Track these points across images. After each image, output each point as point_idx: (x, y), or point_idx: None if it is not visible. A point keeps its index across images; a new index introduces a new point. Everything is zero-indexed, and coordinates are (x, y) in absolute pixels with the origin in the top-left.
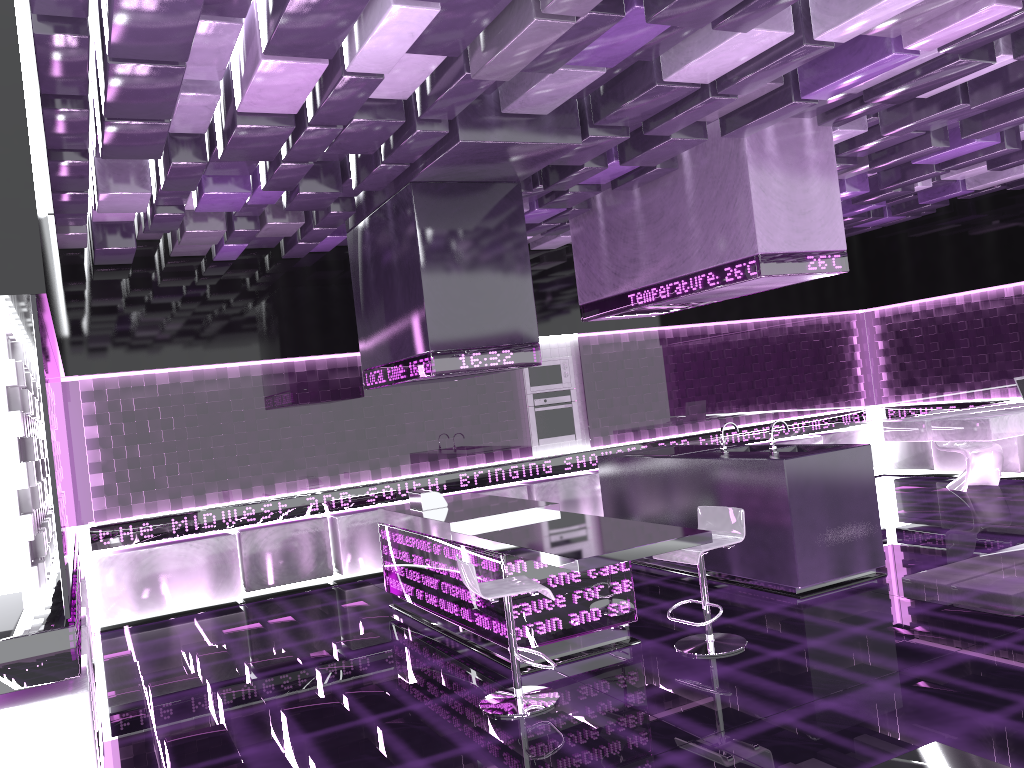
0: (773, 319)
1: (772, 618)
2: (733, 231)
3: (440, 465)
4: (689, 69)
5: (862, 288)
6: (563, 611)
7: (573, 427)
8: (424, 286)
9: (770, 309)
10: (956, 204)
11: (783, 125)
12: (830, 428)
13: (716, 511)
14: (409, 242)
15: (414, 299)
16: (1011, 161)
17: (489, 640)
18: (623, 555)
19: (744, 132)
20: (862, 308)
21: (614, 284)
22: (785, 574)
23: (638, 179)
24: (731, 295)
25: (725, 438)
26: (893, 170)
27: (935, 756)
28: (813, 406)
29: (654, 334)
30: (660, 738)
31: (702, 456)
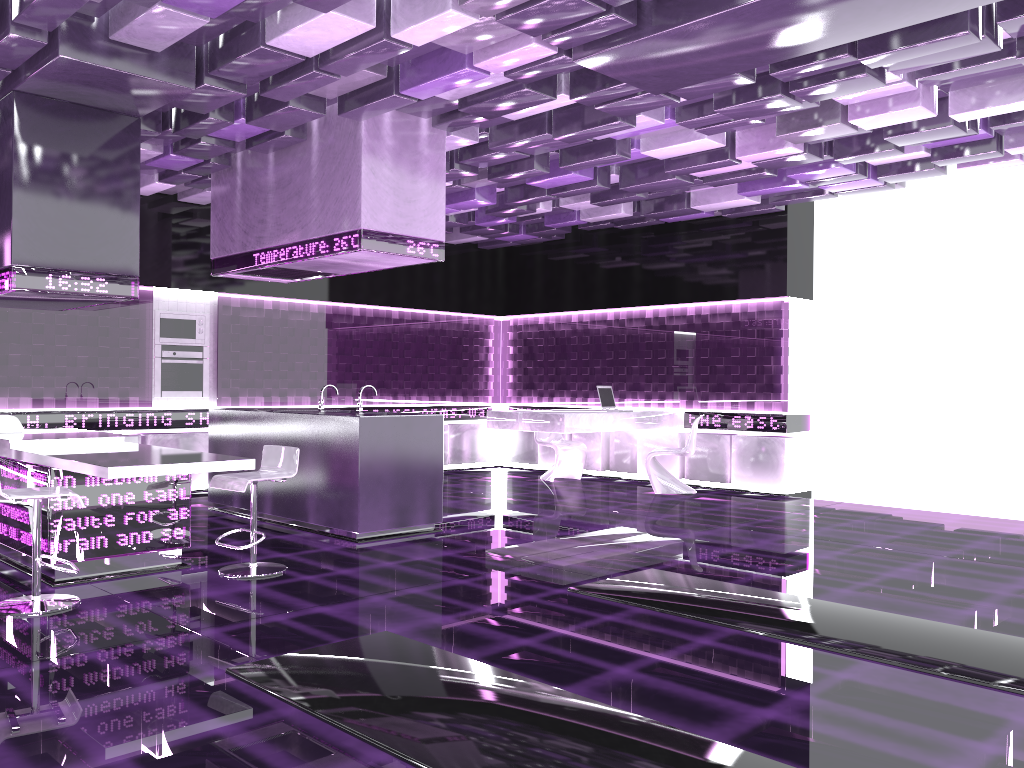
0: (417, 311)
1: (323, 555)
2: (344, 205)
3: (44, 403)
4: (288, 38)
5: (502, 297)
6: (111, 530)
7: (201, 384)
8: (15, 198)
9: (415, 301)
10: (581, 234)
11: (401, 119)
12: (457, 418)
13: (278, 450)
14: (6, 151)
15: (4, 210)
16: (607, 199)
17: (30, 556)
18: (159, 469)
19: (358, 115)
20: (500, 315)
21: (243, 242)
22: (349, 521)
23: (269, 143)
24: (349, 269)
25: None
26: (516, 188)
27: (378, 639)
28: (444, 396)
29: (298, 306)
30: (155, 630)
31: (299, 412)
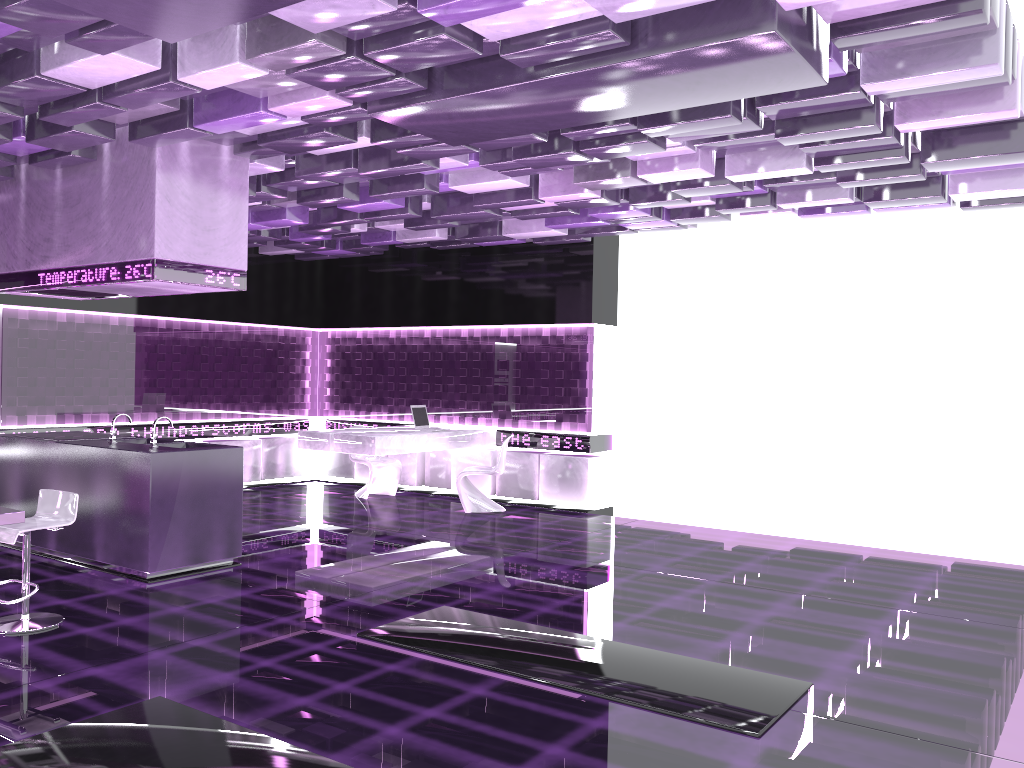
0: (229, 323)
1: (107, 600)
2: (137, 232)
3: None
4: (65, 71)
5: (320, 309)
6: None
7: None
8: None
9: (227, 314)
10: (399, 251)
11: (200, 146)
12: (271, 433)
13: (56, 495)
14: None
15: None
16: (420, 224)
17: None
18: None
19: (151, 143)
20: (318, 327)
21: (27, 260)
22: (139, 560)
23: (55, 160)
24: (146, 293)
25: (160, 431)
26: (329, 209)
27: (149, 707)
28: (257, 410)
29: (96, 319)
30: None
31: (87, 443)
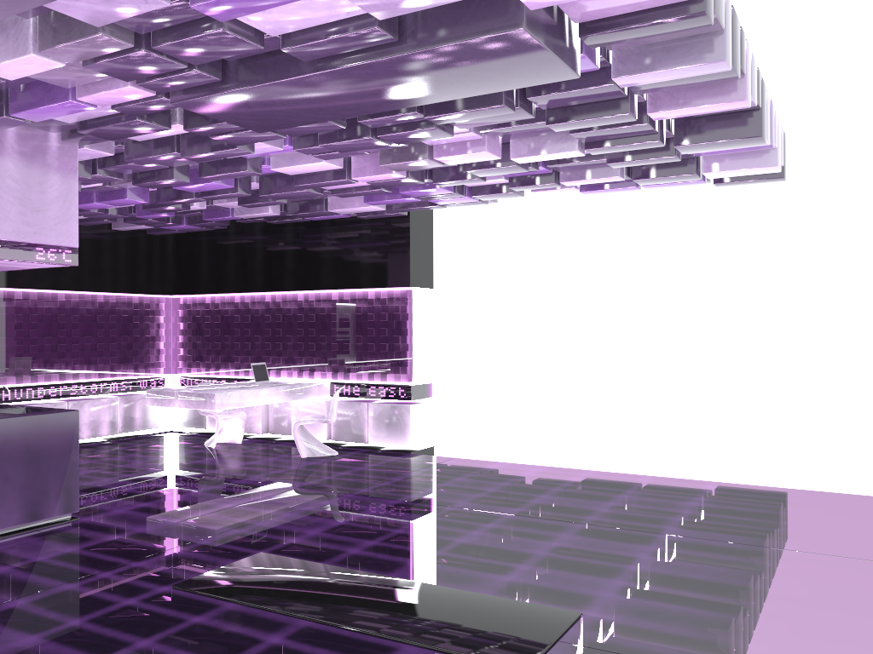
0: (84, 293)
1: None
2: None
3: None
4: None
5: (172, 278)
6: None
7: None
8: None
9: (82, 284)
10: (241, 225)
11: (27, 133)
12: (127, 390)
13: None
14: None
15: None
16: (252, 202)
17: None
18: None
19: None
20: (170, 294)
21: None
22: None
23: None
24: None
25: (19, 394)
26: (168, 190)
27: None
28: (114, 371)
29: None
30: None
31: None
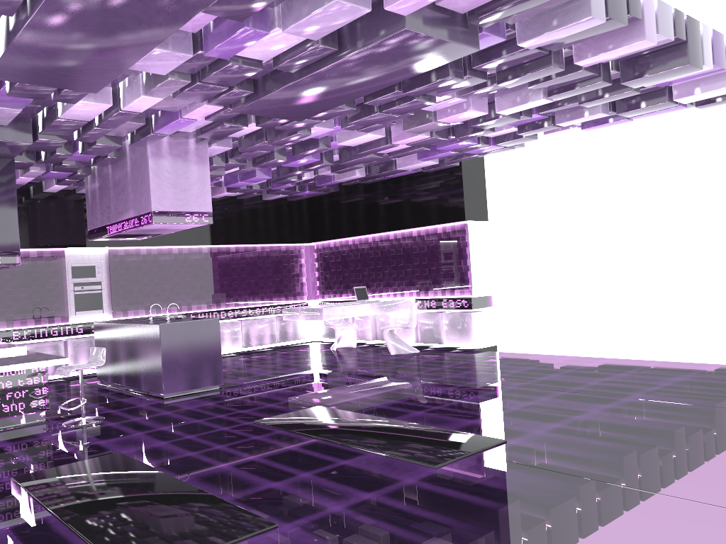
0: (247, 245)
1: (135, 409)
2: (143, 197)
3: None
4: (68, 114)
5: (307, 230)
6: None
7: (102, 305)
8: None
9: (245, 239)
10: (348, 187)
11: (175, 141)
12: (281, 312)
13: (97, 349)
14: None
15: None
16: (339, 169)
17: None
18: (6, 368)
19: (141, 144)
20: (307, 242)
21: (101, 220)
22: (159, 387)
23: (102, 161)
24: (164, 231)
25: (209, 316)
26: (282, 167)
27: (109, 457)
28: (270, 299)
29: (163, 250)
30: None
31: (135, 322)
